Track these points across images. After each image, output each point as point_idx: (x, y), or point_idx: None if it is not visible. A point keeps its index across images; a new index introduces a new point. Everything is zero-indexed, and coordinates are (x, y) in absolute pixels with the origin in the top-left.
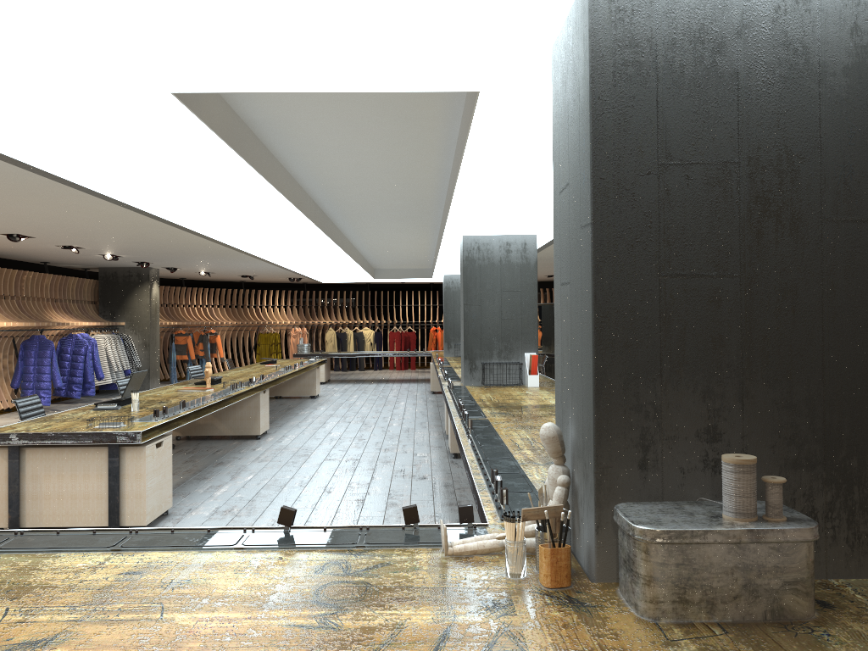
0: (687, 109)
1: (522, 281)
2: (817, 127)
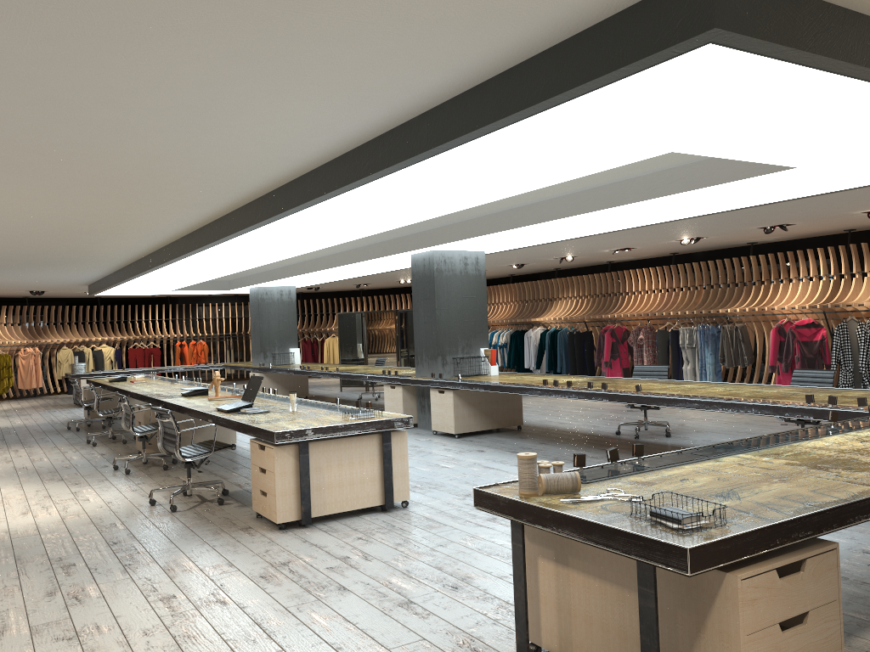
0: None
1: (476, 289)
2: None
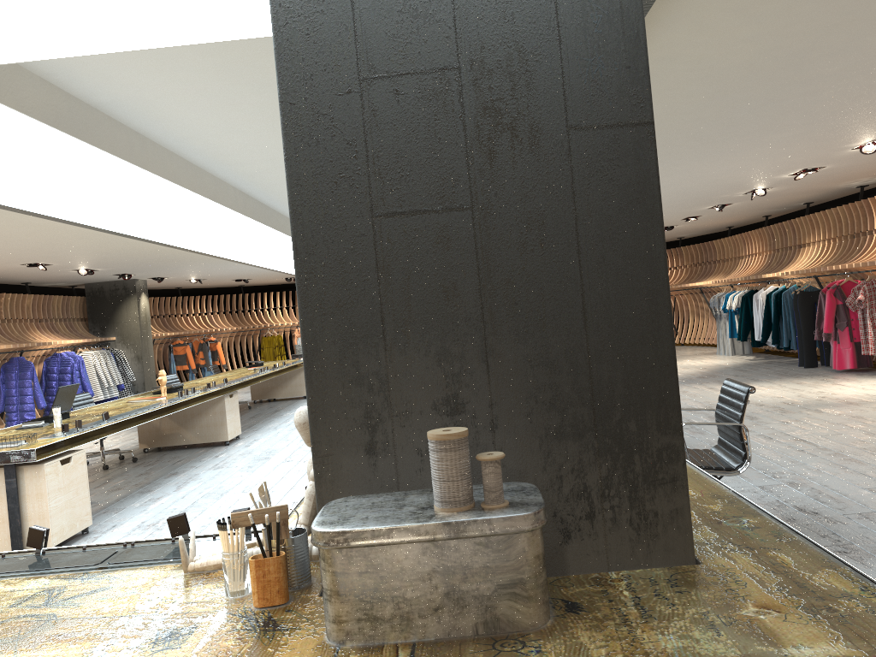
0: (390, 8)
1: None
2: (554, 14)
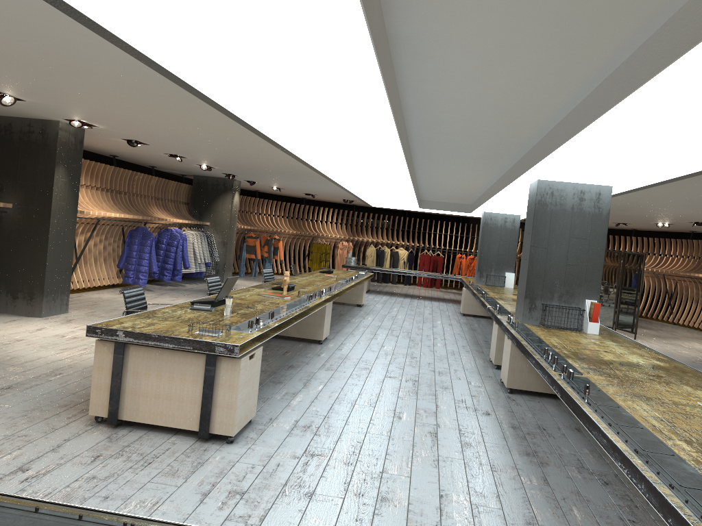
0: None
1: (592, 230)
2: None
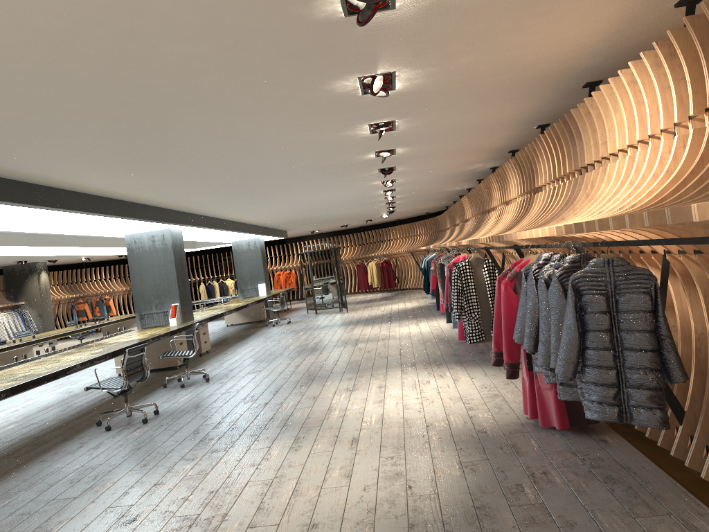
0: None
1: (164, 259)
2: None
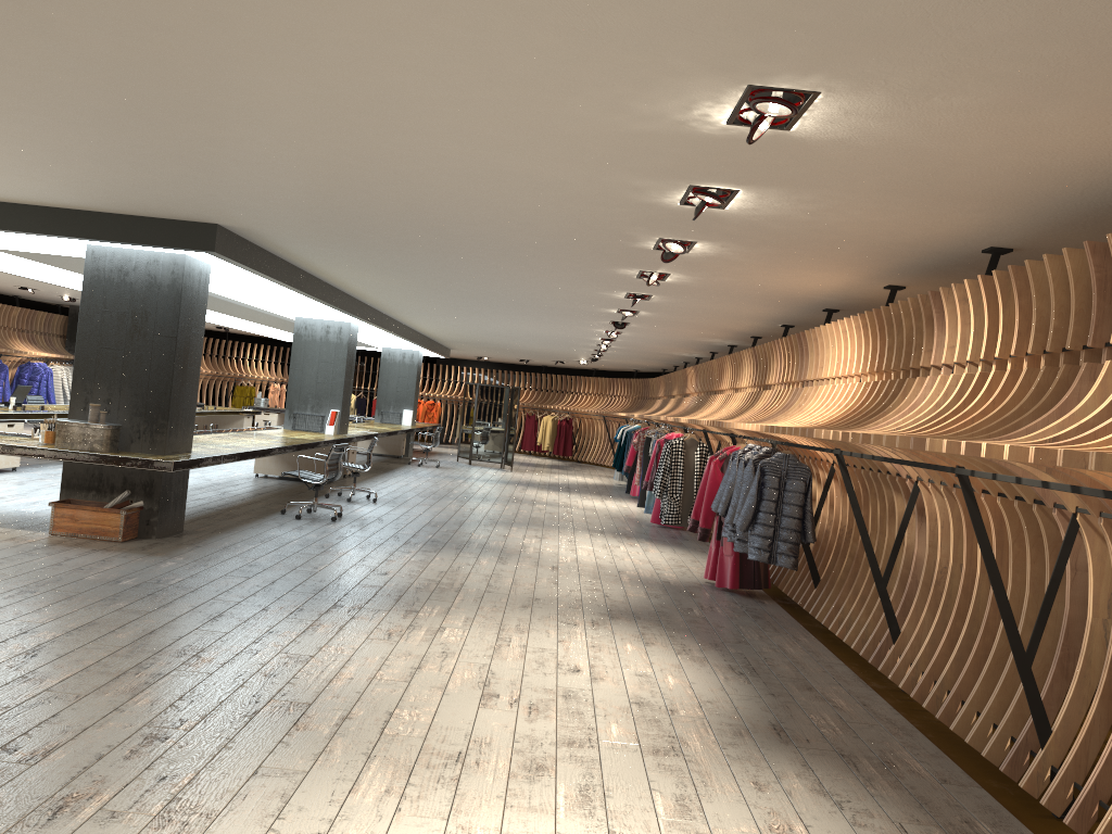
0: (114, 293)
1: (335, 356)
2: (156, 304)
